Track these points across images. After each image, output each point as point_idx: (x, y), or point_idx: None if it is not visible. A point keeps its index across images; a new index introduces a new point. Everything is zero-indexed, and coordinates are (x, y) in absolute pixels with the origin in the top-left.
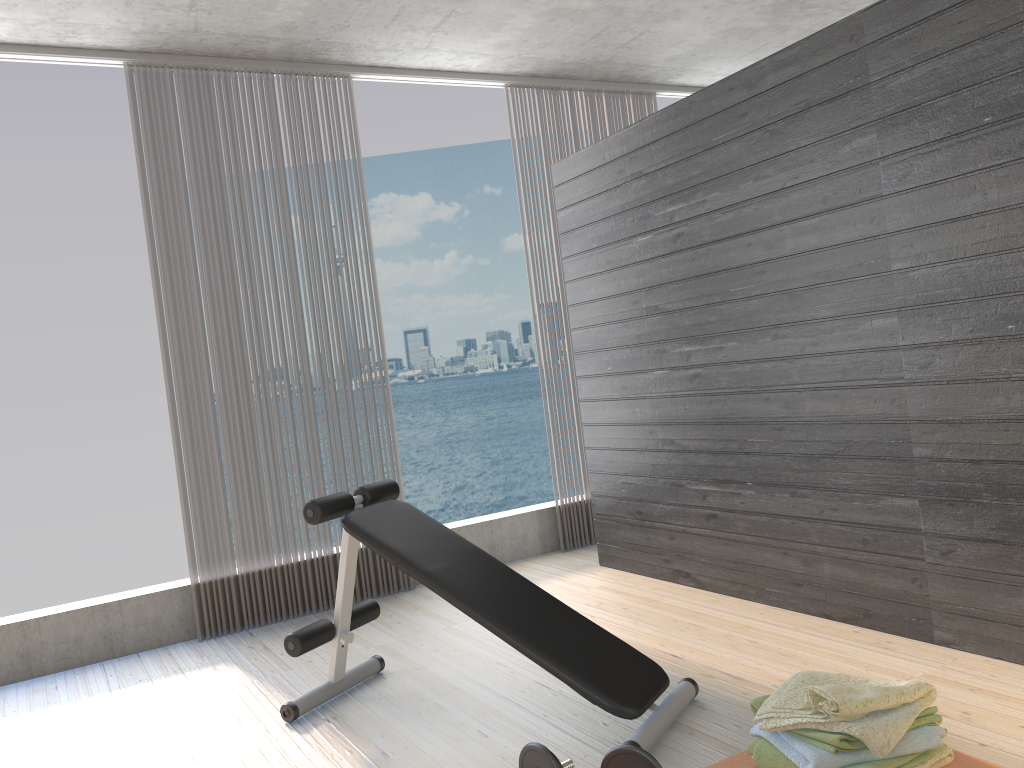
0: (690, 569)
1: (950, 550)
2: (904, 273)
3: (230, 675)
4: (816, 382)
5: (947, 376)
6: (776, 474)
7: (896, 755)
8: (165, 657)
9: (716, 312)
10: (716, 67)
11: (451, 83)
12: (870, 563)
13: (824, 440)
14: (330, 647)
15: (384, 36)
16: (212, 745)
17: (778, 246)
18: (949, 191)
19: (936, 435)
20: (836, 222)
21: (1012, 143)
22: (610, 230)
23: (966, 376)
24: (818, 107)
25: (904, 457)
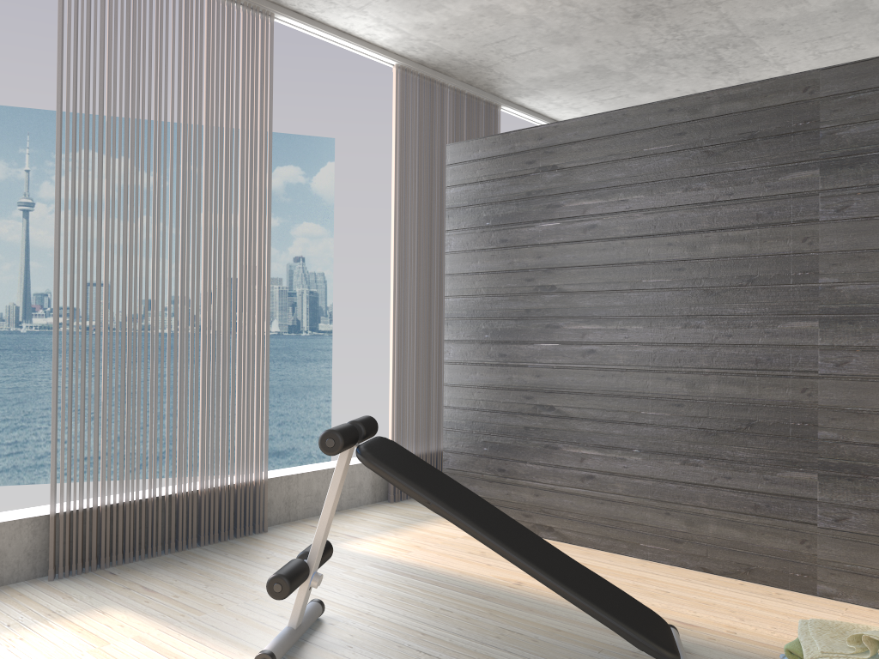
0: (554, 524)
1: (844, 517)
2: (831, 286)
3: (131, 619)
4: (725, 368)
5: (861, 374)
6: (668, 444)
7: None
8: (19, 598)
9: (623, 298)
10: (557, 96)
11: (353, 49)
12: (759, 525)
13: (726, 418)
14: (229, 589)
15: None
16: None
17: (701, 249)
18: None
19: (843, 422)
20: (767, 236)
21: None
22: (510, 212)
23: None
24: (763, 140)
25: (807, 438)
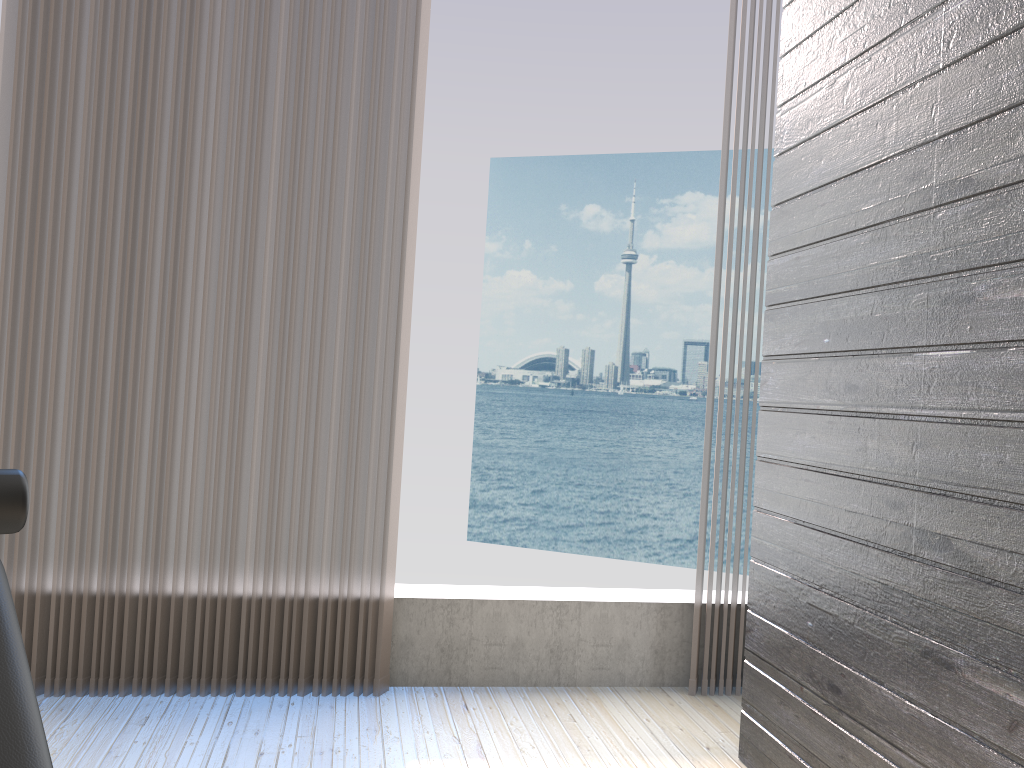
0: None
1: None
2: None
3: None
4: None
5: None
6: None
7: None
8: None
9: None
10: None
11: None
12: None
13: None
14: None
15: None
16: None
17: None
18: None
19: None
20: None
21: None
22: (884, 10)
23: None
24: None
25: None
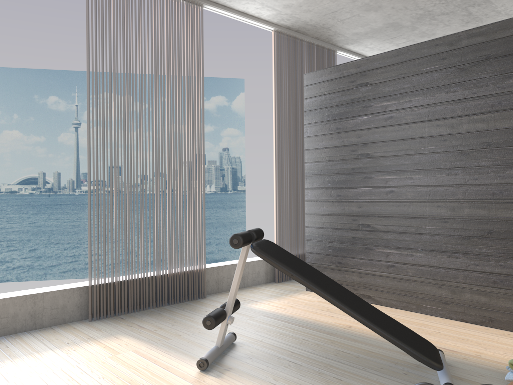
0: (371, 294)
1: None
2: None
3: (131, 341)
4: (473, 199)
5: None
6: (439, 245)
7: None
8: (73, 330)
9: (410, 159)
10: (370, 43)
11: (249, 22)
12: (496, 293)
13: (474, 229)
14: (184, 327)
15: None
16: (160, 384)
17: (457, 127)
18: None
19: None
20: (498, 118)
21: None
22: (341, 111)
23: None
24: (494, 59)
25: None
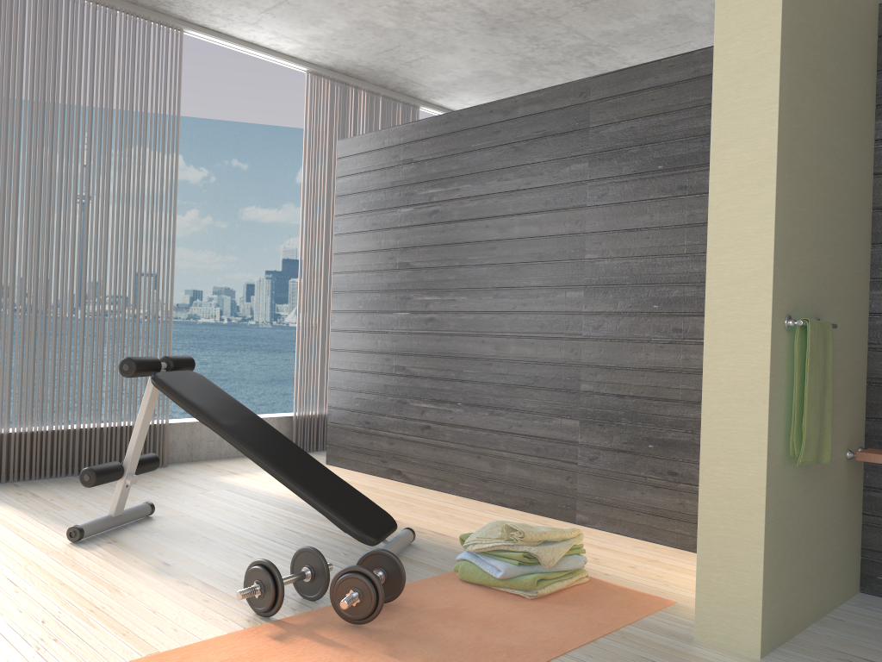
0: (402, 468)
1: (595, 457)
2: (593, 262)
3: (5, 510)
4: (521, 332)
5: (610, 336)
6: (481, 397)
7: (556, 570)
8: None
9: (454, 273)
10: (468, 98)
11: (264, 58)
12: (539, 465)
13: (520, 374)
14: (98, 498)
15: (223, 5)
16: (3, 553)
17: (508, 231)
18: (630, 210)
19: (597, 376)
20: (552, 220)
21: (673, 185)
22: (379, 199)
23: (623, 337)
24: (551, 137)
25: (574, 390)
